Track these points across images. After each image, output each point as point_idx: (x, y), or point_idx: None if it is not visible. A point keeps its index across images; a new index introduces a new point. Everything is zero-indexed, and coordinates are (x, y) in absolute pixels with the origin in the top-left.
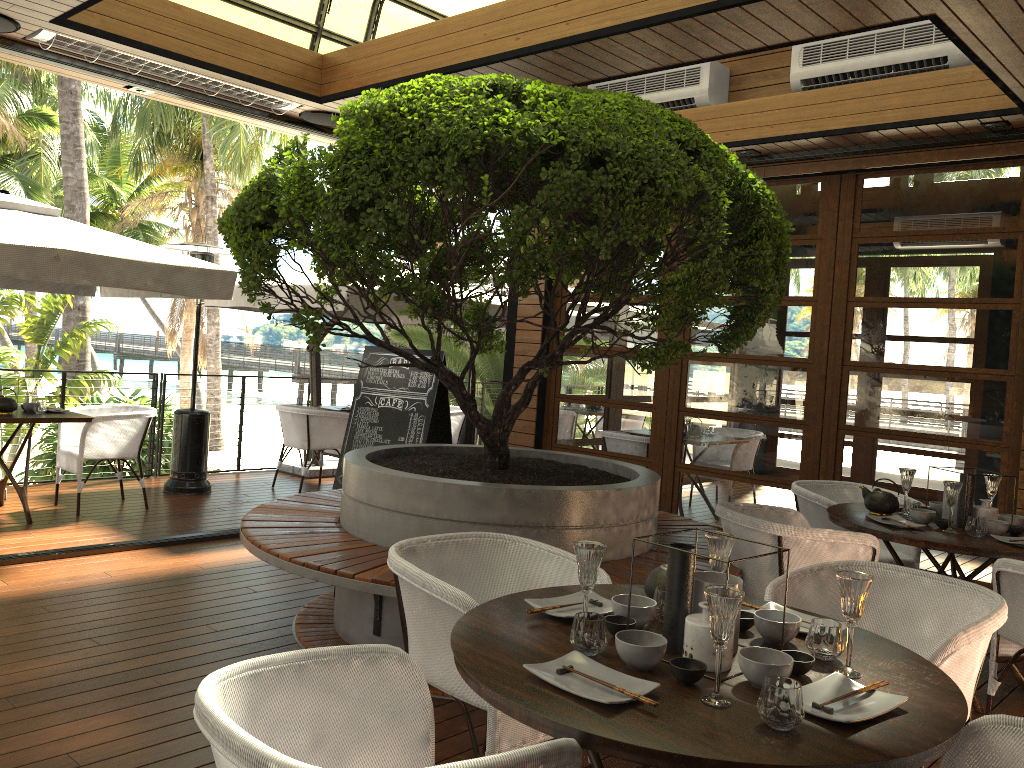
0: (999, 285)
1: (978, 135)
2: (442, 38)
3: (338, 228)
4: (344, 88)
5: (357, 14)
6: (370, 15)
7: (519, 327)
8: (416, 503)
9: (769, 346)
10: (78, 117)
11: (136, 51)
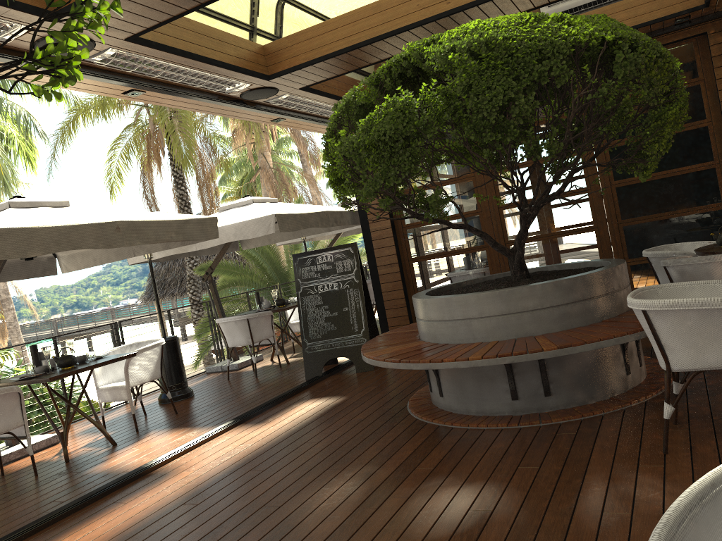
0: (695, 114)
1: (668, 28)
2: (379, 14)
3: (490, 121)
4: (292, 64)
5: (269, 15)
6: (275, 15)
7: (371, 221)
8: (524, 303)
9: (557, 186)
10: None
11: (169, 56)
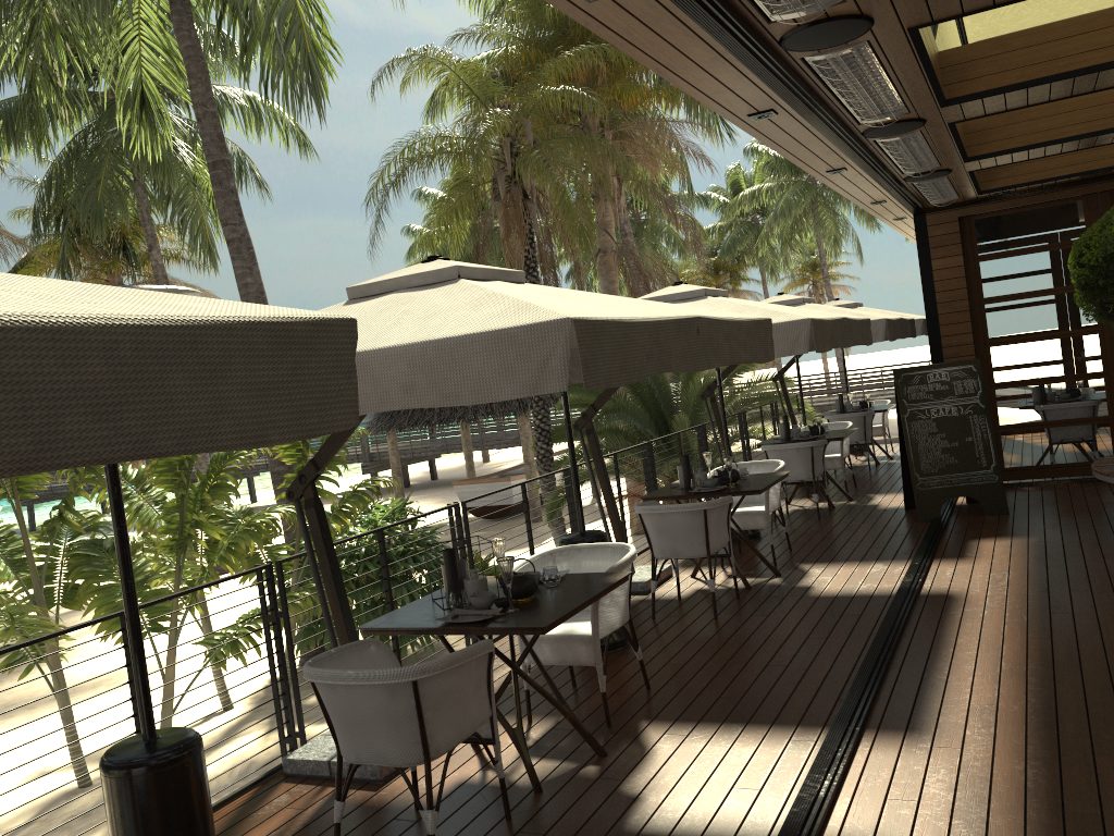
0: None
1: None
2: None
3: None
4: (1003, 147)
5: None
6: None
7: (944, 334)
8: None
9: None
10: (242, 217)
11: (942, 138)
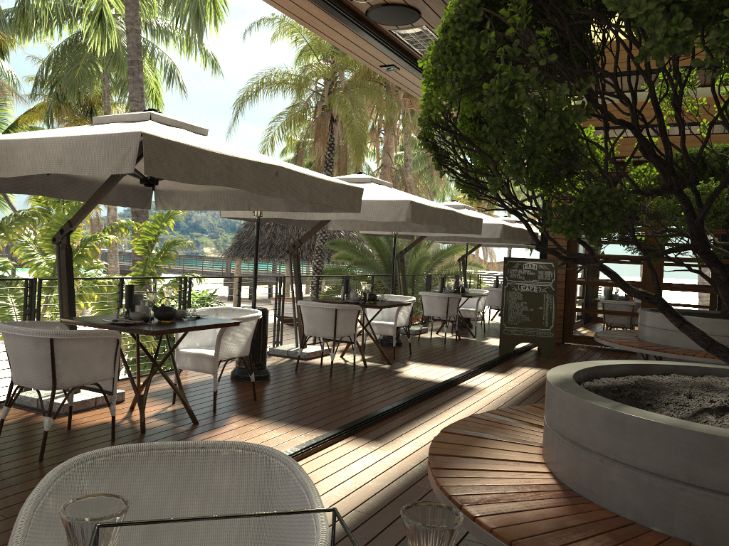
0: None
1: None
2: None
3: None
4: None
5: None
6: None
7: (550, 244)
8: None
9: None
10: (143, 98)
11: None
